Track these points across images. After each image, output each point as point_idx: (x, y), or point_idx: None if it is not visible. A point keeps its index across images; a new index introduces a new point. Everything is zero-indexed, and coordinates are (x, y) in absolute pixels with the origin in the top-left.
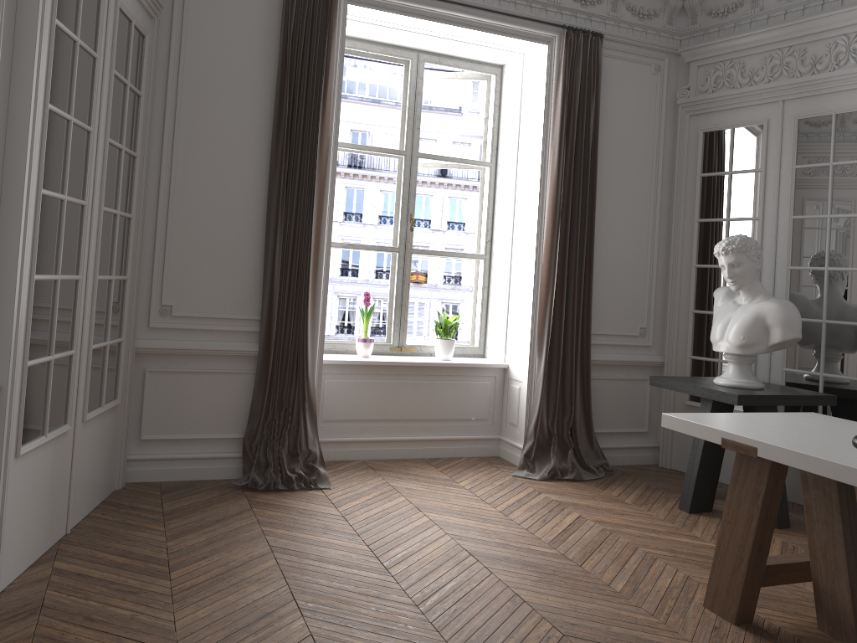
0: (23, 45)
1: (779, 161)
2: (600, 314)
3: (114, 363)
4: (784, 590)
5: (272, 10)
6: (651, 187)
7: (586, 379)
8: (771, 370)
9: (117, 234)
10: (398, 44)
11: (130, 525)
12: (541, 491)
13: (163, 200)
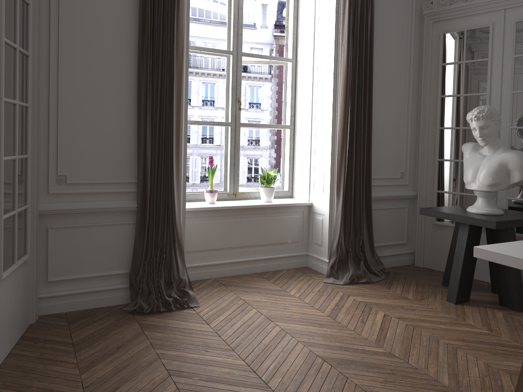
0: None
1: (502, 52)
2: (375, 164)
3: (22, 226)
4: None
5: None
6: (406, 74)
7: (369, 211)
8: (497, 199)
9: (17, 121)
10: None
11: (47, 360)
12: (348, 295)
13: (53, 91)
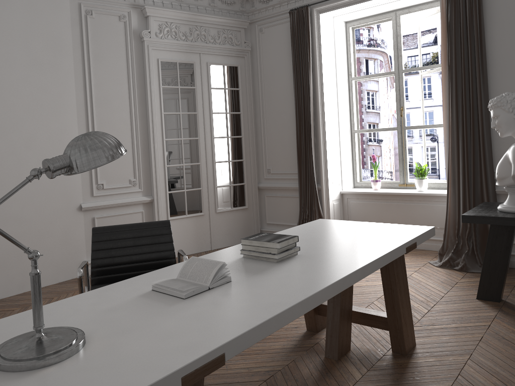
0: (146, 99)
1: None
2: None
3: (240, 192)
4: (383, 334)
5: (290, 32)
6: None
7: None
8: None
9: (228, 145)
10: (382, 12)
11: None
12: (416, 271)
13: (263, 126)
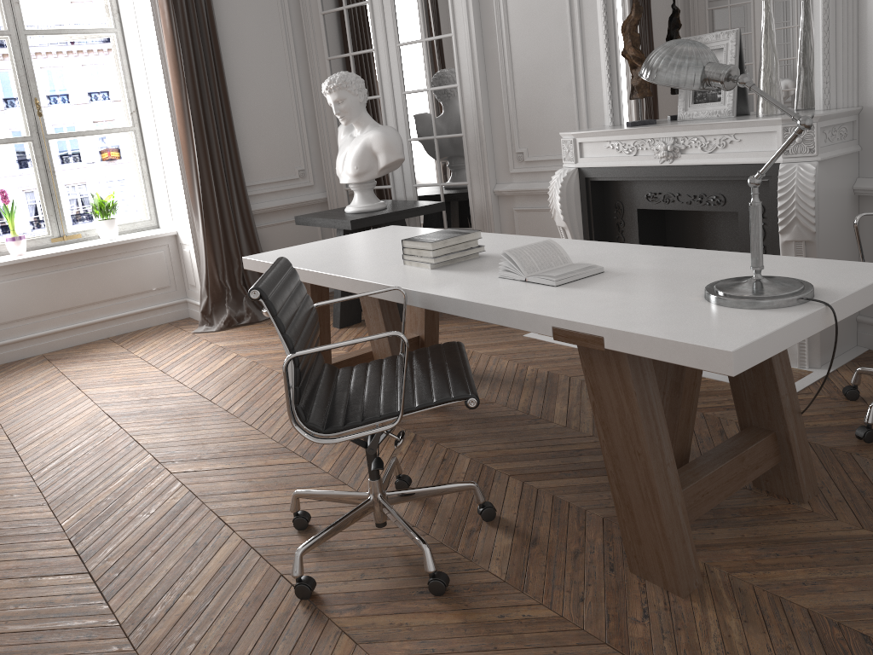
0: None
1: None
2: (255, 165)
3: None
4: None
5: None
6: (282, 32)
7: (250, 230)
8: (406, 188)
9: None
10: None
11: None
12: (212, 342)
13: None
